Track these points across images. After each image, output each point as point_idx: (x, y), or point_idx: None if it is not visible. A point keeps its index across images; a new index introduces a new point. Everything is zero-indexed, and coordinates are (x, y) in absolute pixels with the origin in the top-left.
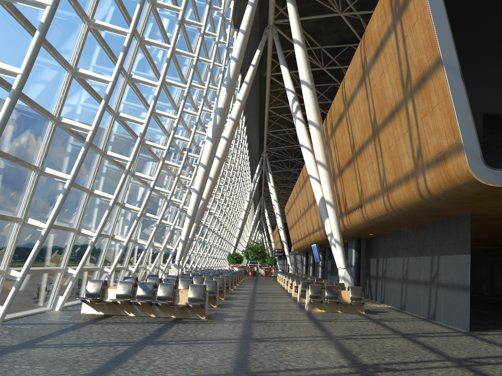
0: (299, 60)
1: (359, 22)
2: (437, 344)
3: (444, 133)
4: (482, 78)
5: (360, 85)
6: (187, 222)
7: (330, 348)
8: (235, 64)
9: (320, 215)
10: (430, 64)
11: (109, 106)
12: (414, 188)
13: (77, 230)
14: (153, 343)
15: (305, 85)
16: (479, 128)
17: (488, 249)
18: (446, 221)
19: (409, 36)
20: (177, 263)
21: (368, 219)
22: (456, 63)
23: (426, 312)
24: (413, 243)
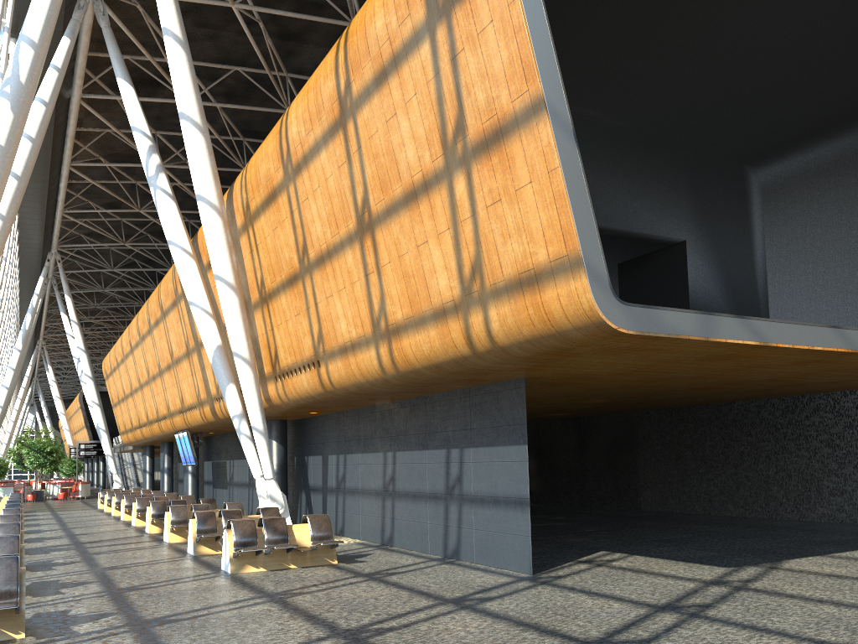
0: (176, 71)
1: (256, 30)
2: (528, 614)
3: (542, 237)
4: None
5: (331, 136)
6: None
7: None
8: (32, 53)
9: (204, 379)
10: (517, 108)
11: None
12: (459, 332)
13: None
14: None
15: (189, 123)
16: None
17: None
18: (476, 389)
19: (469, 52)
20: None
21: (332, 387)
22: (566, 113)
23: (440, 547)
24: (404, 428)
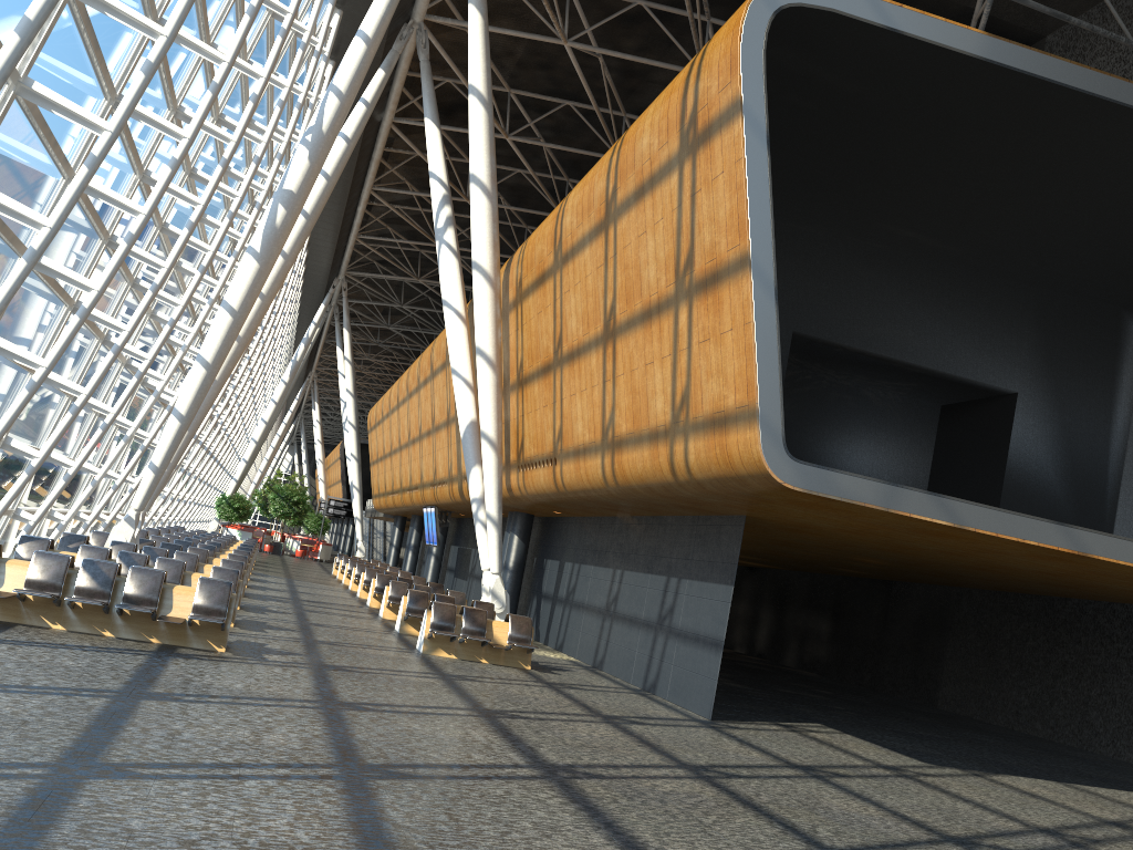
0: (475, 132)
1: (596, 63)
2: (661, 739)
3: (733, 383)
4: (803, 267)
5: (596, 235)
6: (173, 426)
7: (488, 732)
8: (338, 104)
9: (458, 454)
10: (730, 258)
11: (67, 160)
12: (665, 458)
13: None
14: (152, 697)
15: (478, 187)
16: (783, 357)
17: (756, 567)
18: (704, 518)
19: (704, 194)
20: (135, 515)
21: (564, 489)
22: (772, 271)
23: (641, 678)
24: (636, 546)
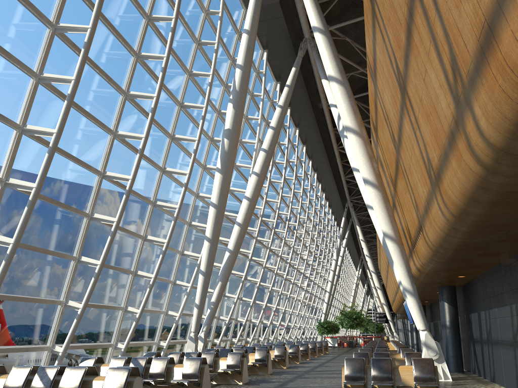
0: (322, 51)
1: None
2: None
3: None
4: None
5: (374, 29)
6: (200, 279)
7: None
8: (241, 72)
9: None
10: None
11: (0, 114)
12: (466, 150)
13: None
14: None
15: (333, 81)
16: None
17: None
18: None
19: None
20: (193, 335)
21: (434, 247)
22: None
23: None
24: None
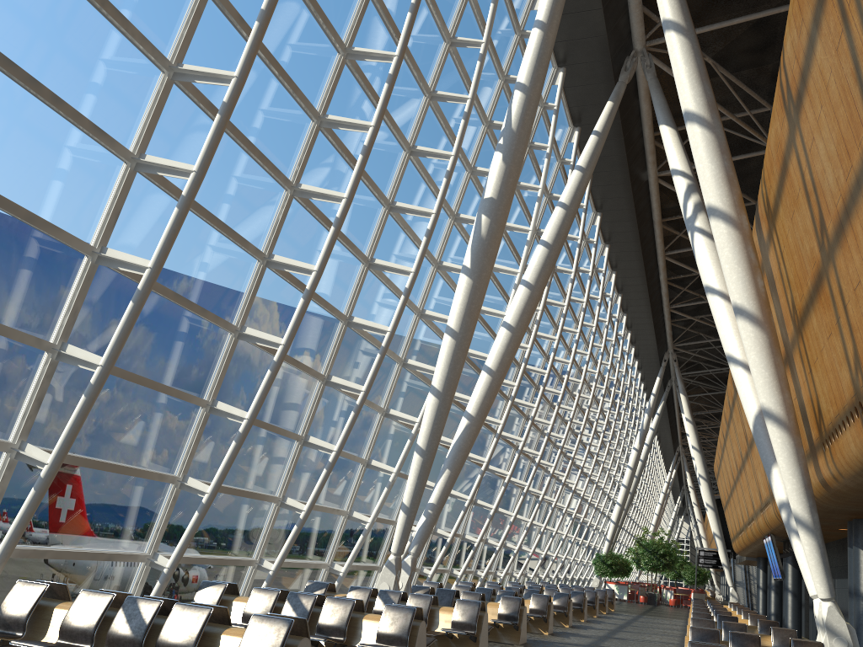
0: (678, 66)
1: None
2: None
3: None
4: None
5: (822, 6)
6: (416, 462)
7: None
8: (523, 97)
9: None
10: None
11: (101, 130)
12: None
13: (17, 447)
14: None
15: (694, 122)
16: None
17: None
18: None
19: None
20: (394, 560)
21: None
22: None
23: None
24: None
